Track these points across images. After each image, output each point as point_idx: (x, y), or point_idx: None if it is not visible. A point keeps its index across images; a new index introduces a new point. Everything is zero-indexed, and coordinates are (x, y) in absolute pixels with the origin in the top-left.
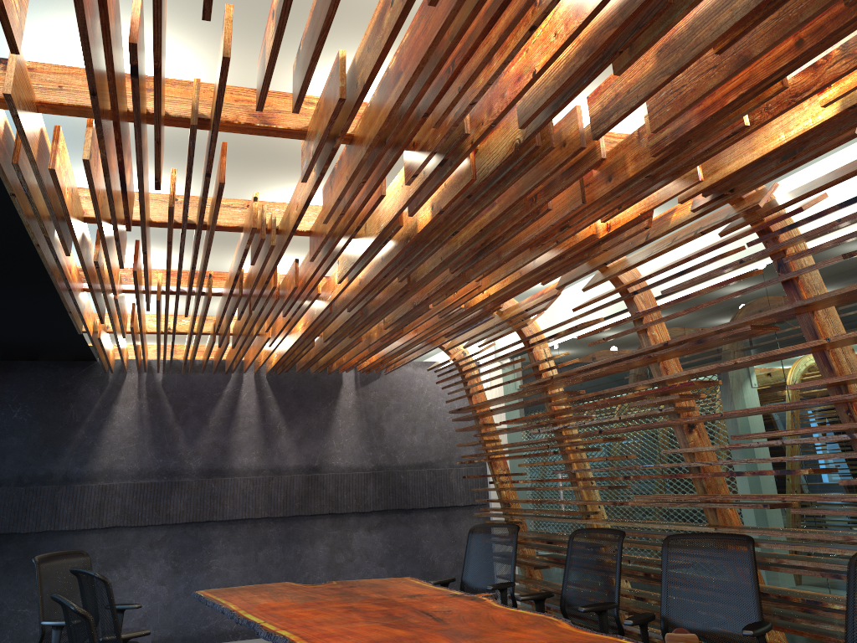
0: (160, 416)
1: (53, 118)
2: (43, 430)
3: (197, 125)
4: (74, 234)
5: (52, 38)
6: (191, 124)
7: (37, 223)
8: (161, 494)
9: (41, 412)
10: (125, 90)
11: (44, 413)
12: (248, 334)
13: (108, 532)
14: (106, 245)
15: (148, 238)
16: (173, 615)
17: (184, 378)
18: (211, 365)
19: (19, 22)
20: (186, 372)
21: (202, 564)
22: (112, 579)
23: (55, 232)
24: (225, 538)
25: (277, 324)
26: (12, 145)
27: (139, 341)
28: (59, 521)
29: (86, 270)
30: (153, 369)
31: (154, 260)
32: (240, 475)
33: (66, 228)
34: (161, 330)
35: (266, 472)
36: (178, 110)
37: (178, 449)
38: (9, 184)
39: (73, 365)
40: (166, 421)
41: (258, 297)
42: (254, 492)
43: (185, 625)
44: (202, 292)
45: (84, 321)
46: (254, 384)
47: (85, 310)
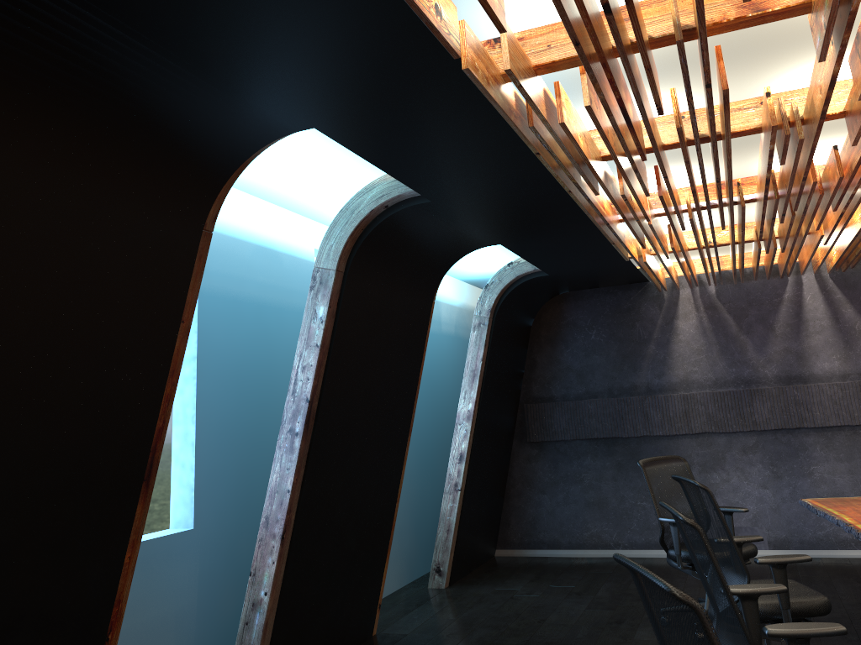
0: (722, 327)
1: (552, 74)
2: (618, 348)
3: (684, 38)
4: (597, 175)
5: (531, 3)
6: (676, 40)
7: (563, 173)
8: (741, 402)
9: (612, 332)
10: (605, 28)
11: (615, 333)
12: (796, 235)
13: (699, 437)
14: (627, 178)
15: (665, 162)
16: (784, 518)
17: (737, 288)
18: (762, 271)
19: (498, 3)
20: (737, 282)
21: (802, 471)
22: (714, 481)
23: (580, 176)
24: (822, 445)
25: (828, 219)
26: (524, 110)
27: (683, 258)
28: (652, 427)
29: (616, 204)
30: (704, 283)
31: (677, 179)
32: (823, 381)
33: (588, 170)
34: (702, 245)
35: (854, 377)
36: (660, 29)
37: (748, 357)
38: (532, 145)
39: (629, 288)
40: (730, 331)
41: (797, 196)
42: (845, 398)
43: (799, 529)
44: (734, 202)
45: (627, 249)
46: (817, 285)
47: (626, 238)
